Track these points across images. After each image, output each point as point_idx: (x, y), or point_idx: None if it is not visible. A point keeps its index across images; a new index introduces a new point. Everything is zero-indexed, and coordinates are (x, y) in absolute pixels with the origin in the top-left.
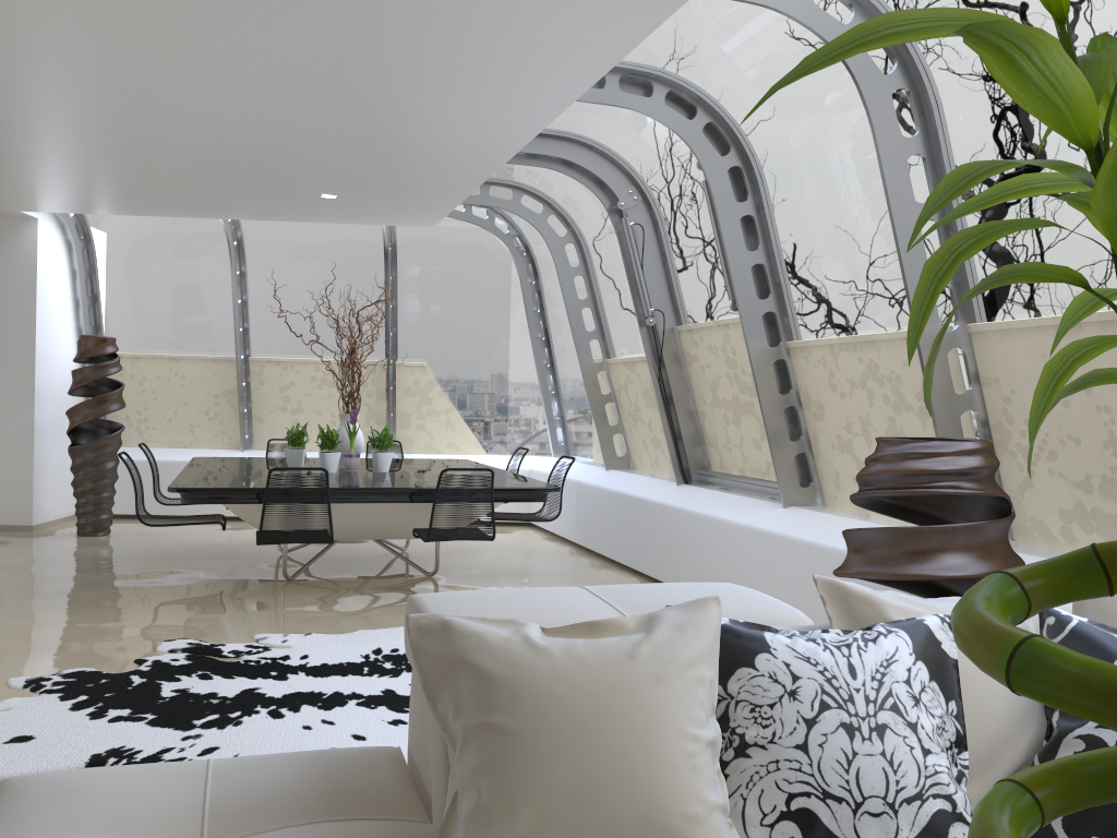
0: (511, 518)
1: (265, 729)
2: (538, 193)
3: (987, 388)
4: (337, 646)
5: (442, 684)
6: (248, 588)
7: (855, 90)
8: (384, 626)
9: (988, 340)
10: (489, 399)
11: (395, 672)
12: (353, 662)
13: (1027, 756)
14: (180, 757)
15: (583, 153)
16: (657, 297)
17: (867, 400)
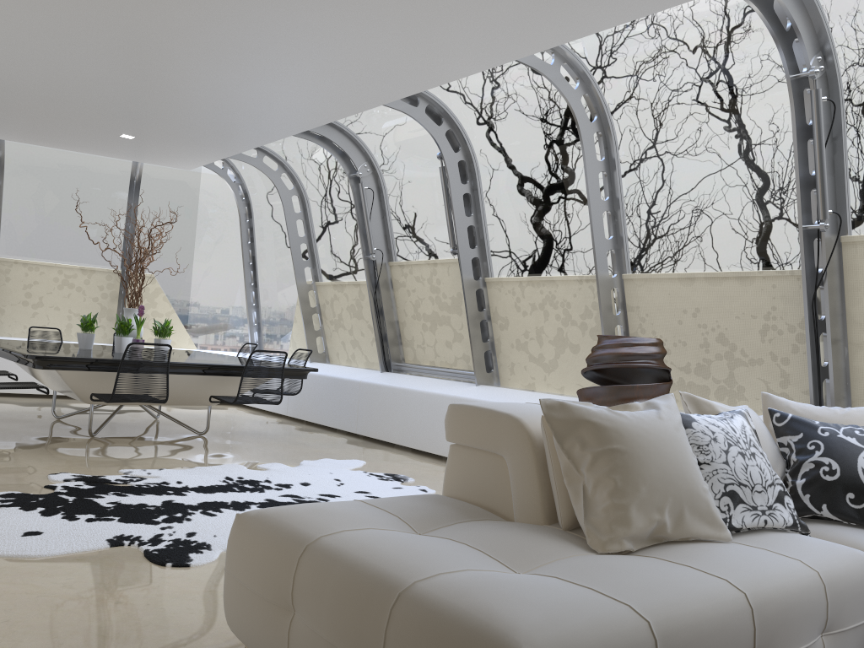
0: (267, 392)
1: (213, 522)
2: (276, 156)
3: (630, 312)
4: (194, 476)
5: (566, 434)
6: (64, 441)
7: (561, 126)
8: (210, 465)
9: (635, 284)
10: (202, 307)
11: (259, 490)
12: (221, 485)
13: (781, 475)
14: (176, 538)
15: (336, 134)
16: (377, 240)
17: (544, 317)
